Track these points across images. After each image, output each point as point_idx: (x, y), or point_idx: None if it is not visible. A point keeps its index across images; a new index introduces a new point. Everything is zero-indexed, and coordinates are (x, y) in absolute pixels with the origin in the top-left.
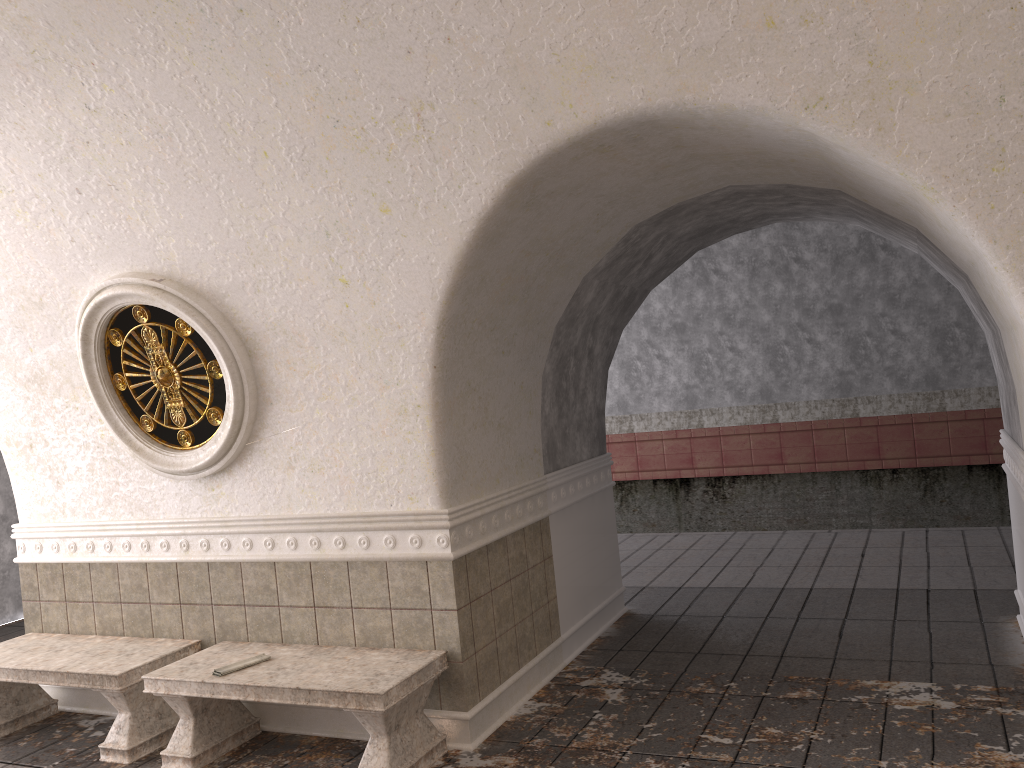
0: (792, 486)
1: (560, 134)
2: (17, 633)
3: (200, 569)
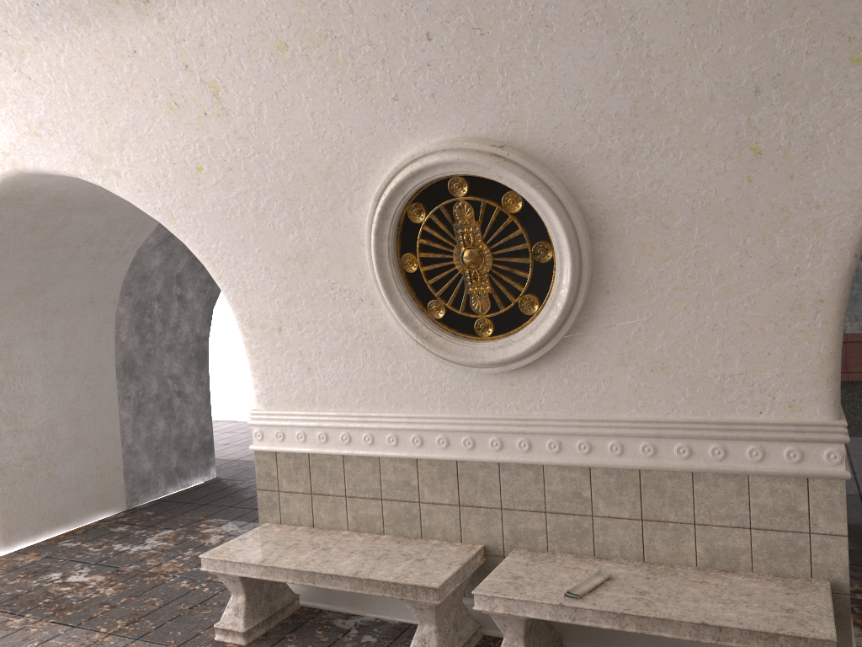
0: (853, 393)
1: None
2: (179, 509)
3: (488, 470)
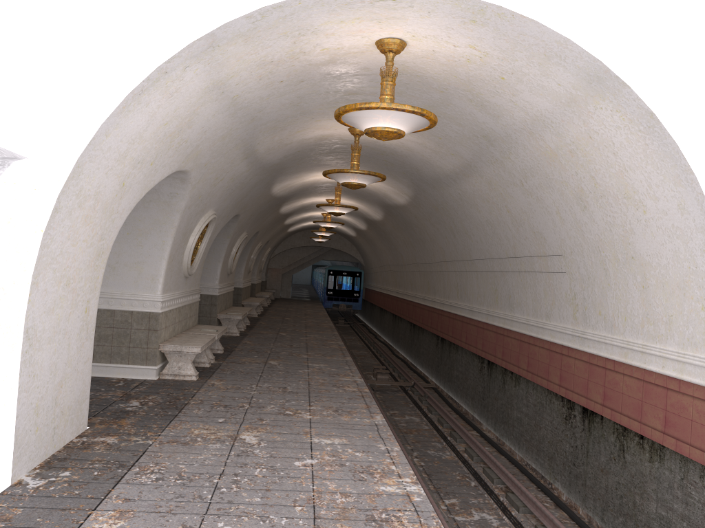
0: None
1: (237, 214)
2: None
3: (182, 308)
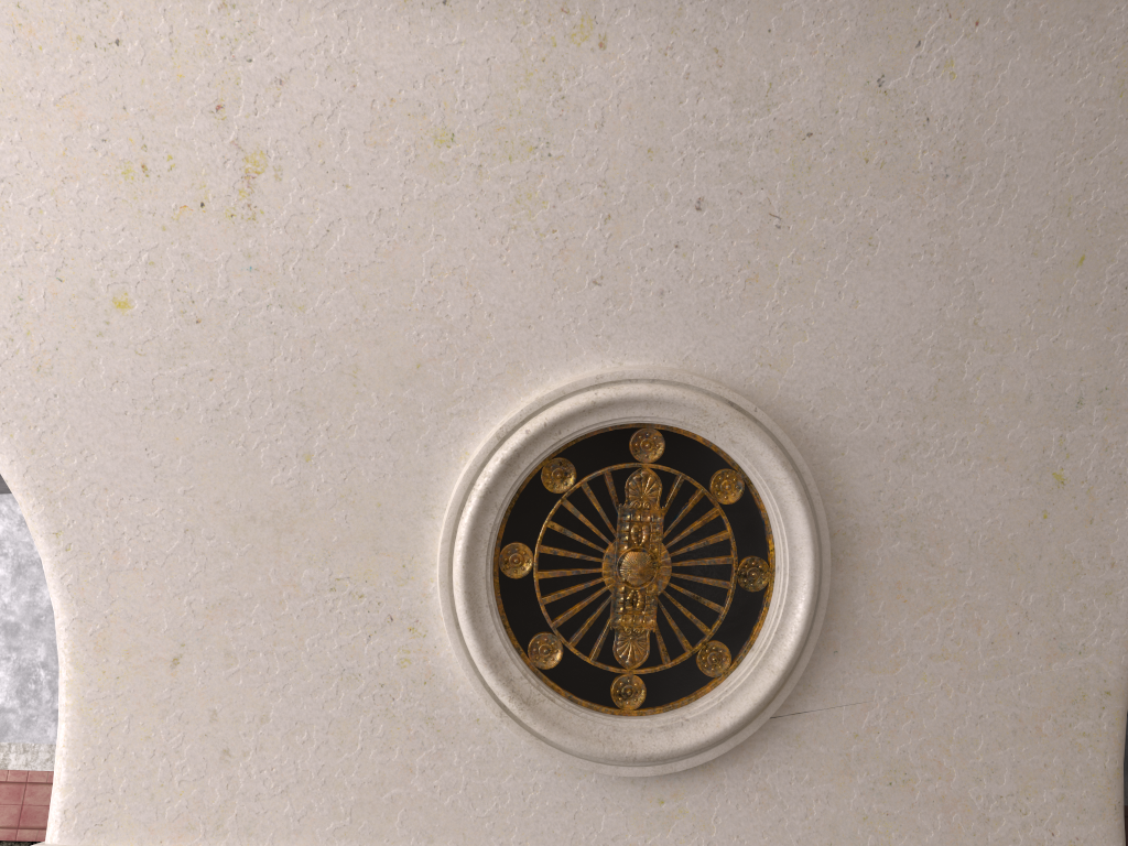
0: None
1: None
2: None
3: None
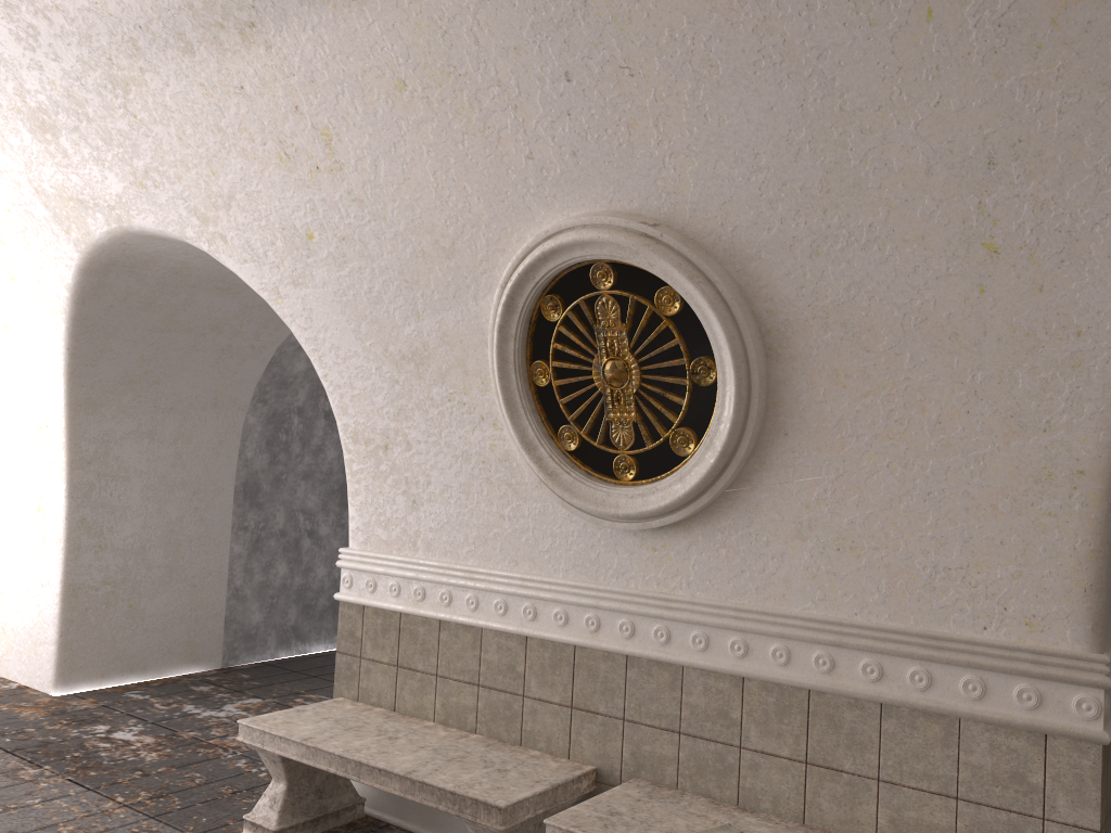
0: None
1: None
2: (281, 677)
3: (612, 663)
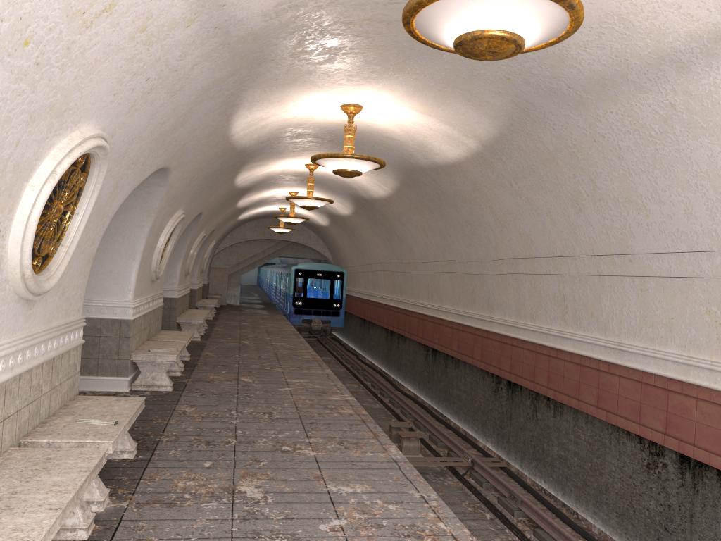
0: None
1: (165, 166)
2: None
3: (16, 381)
